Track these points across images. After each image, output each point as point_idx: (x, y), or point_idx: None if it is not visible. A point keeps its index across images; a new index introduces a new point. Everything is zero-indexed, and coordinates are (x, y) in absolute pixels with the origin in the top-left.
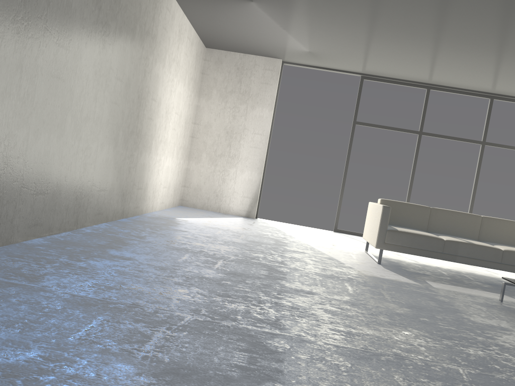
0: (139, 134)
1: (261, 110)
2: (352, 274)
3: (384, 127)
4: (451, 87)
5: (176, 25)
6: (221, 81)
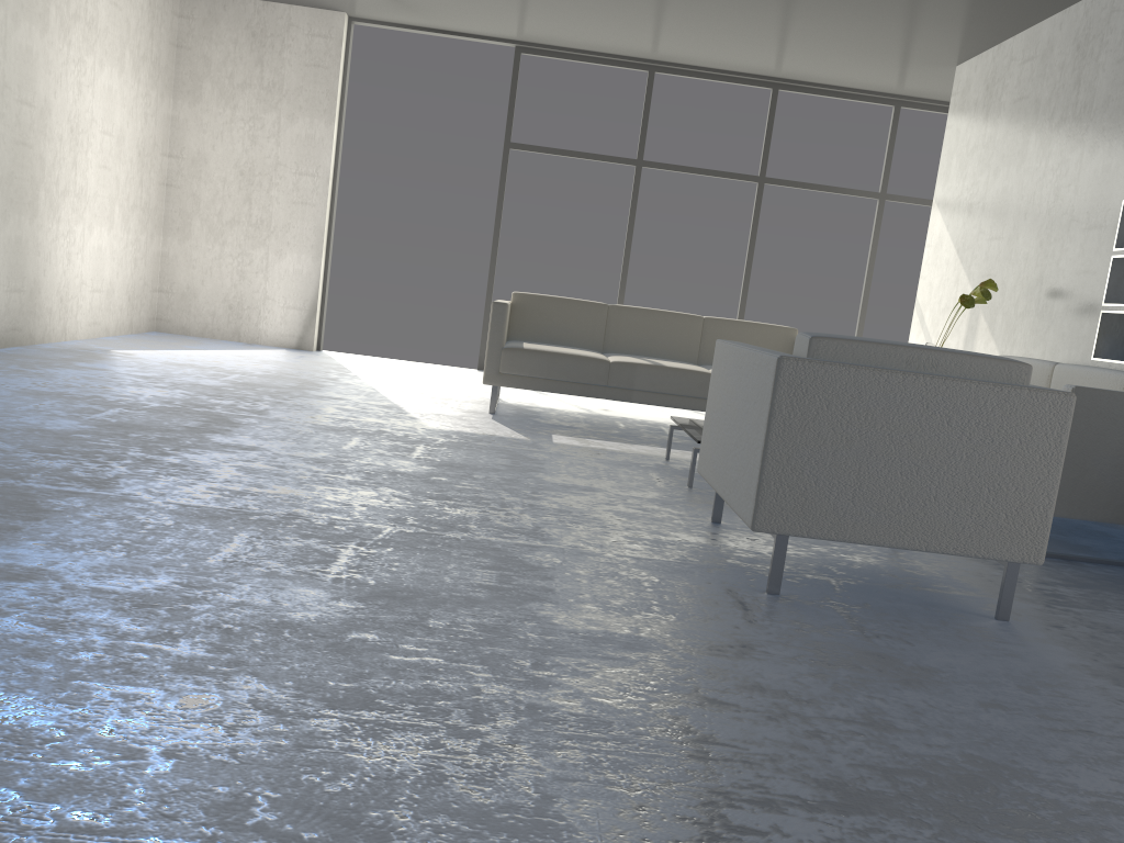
0: None
1: (310, 124)
2: (397, 427)
3: (568, 153)
4: (696, 66)
5: None
6: (219, 63)
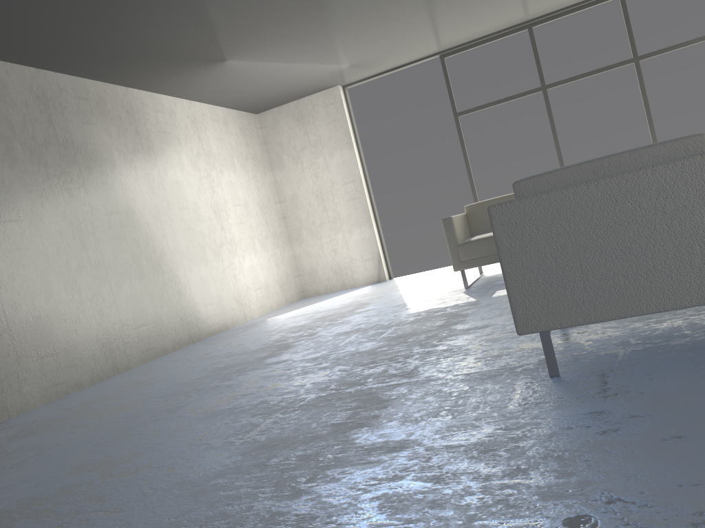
0: (176, 251)
1: (341, 154)
2: (390, 318)
3: (495, 103)
4: (557, 10)
5: (183, 118)
6: (286, 143)
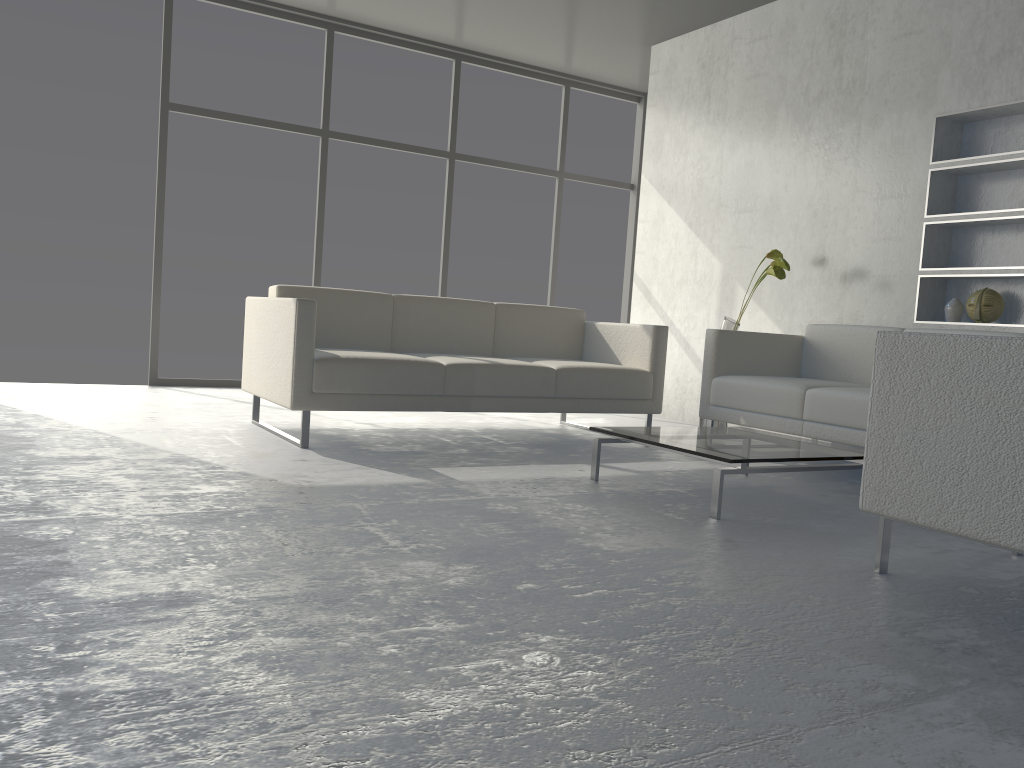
0: None
1: None
2: (264, 494)
3: (243, 119)
4: (379, 28)
5: None
6: None
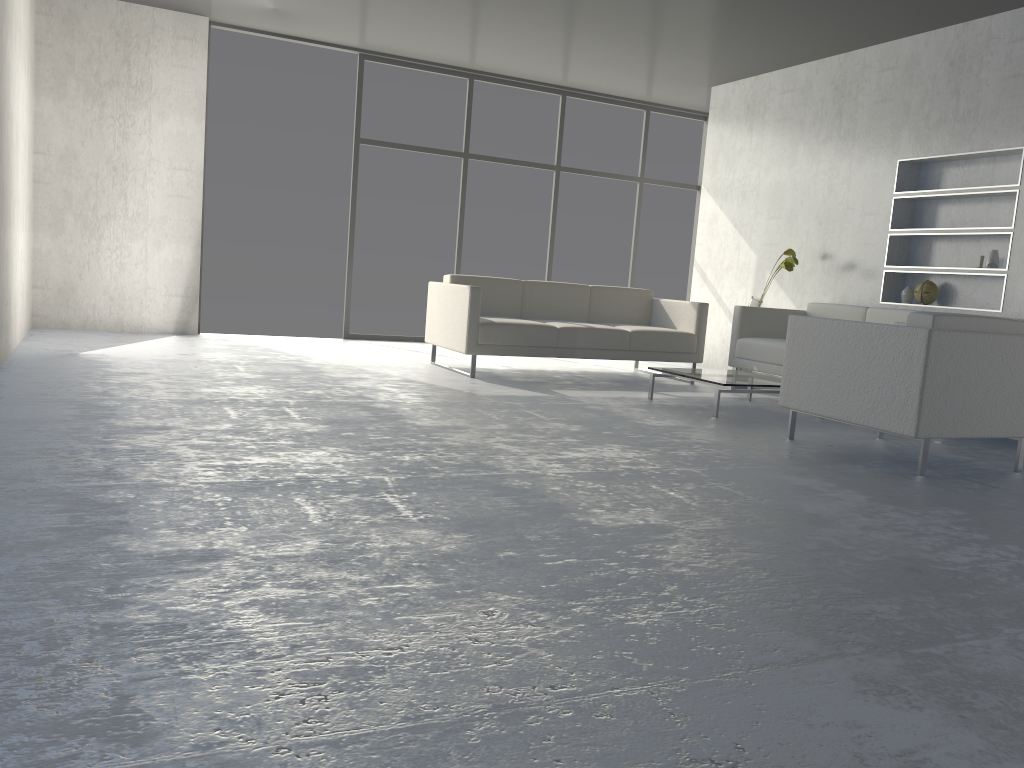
0: (3, 192)
1: (180, 122)
2: (466, 397)
3: (409, 147)
4: (506, 76)
5: None
6: (83, 61)
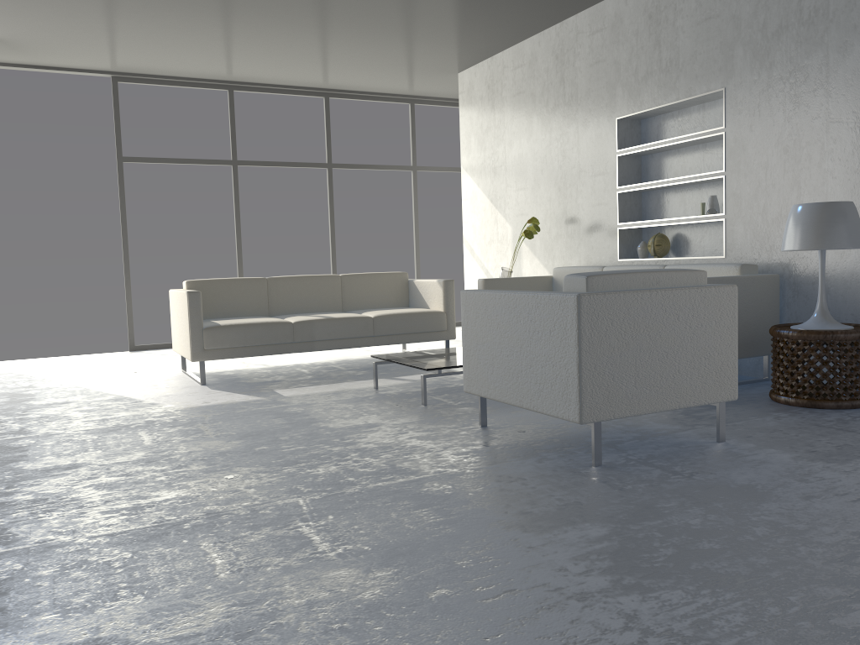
0: None
1: None
2: (155, 414)
3: (175, 160)
4: (265, 84)
5: None
6: None
